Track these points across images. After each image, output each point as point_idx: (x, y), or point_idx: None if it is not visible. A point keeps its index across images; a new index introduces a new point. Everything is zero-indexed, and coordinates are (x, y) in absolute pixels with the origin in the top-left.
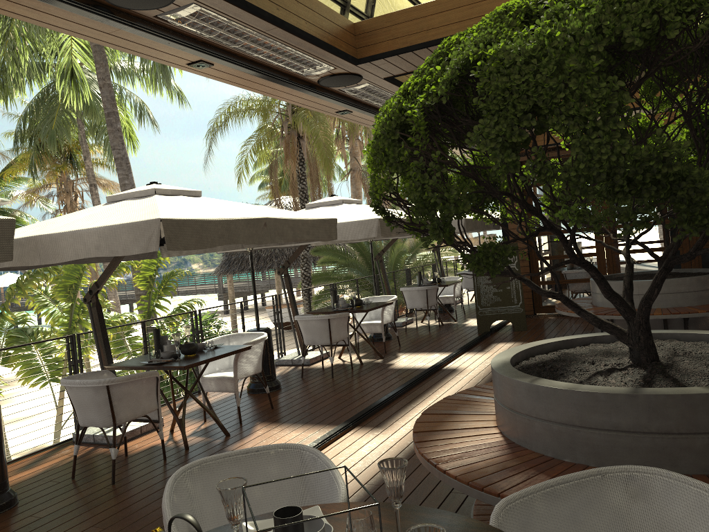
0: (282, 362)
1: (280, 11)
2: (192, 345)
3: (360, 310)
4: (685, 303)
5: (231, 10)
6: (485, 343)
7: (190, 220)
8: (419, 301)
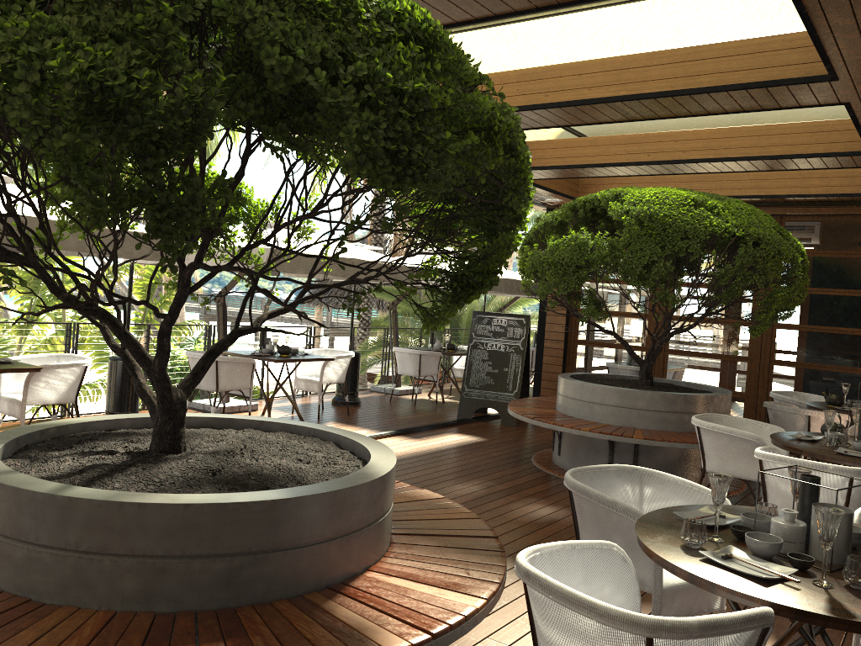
0: (194, 405)
1: None
2: None
3: (271, 359)
4: (640, 423)
5: None
6: (439, 431)
7: None
8: (410, 367)
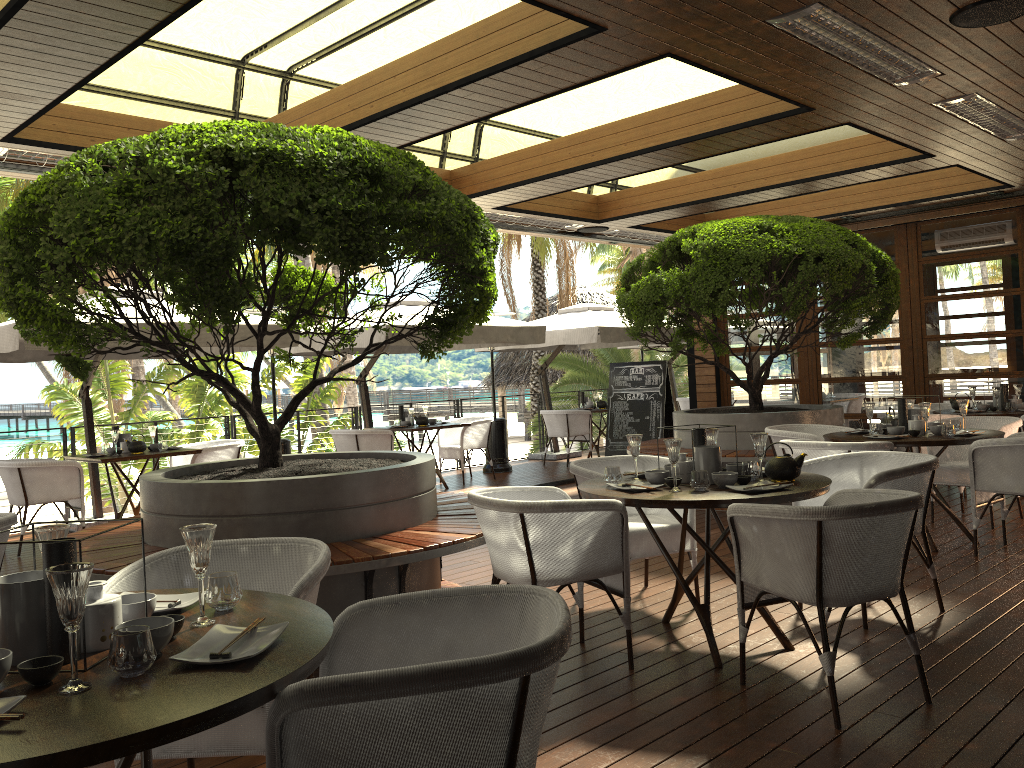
0: None
1: (97, 141)
2: (137, 443)
3: (407, 429)
4: (741, 445)
5: (34, 148)
6: None
7: None
8: (559, 428)
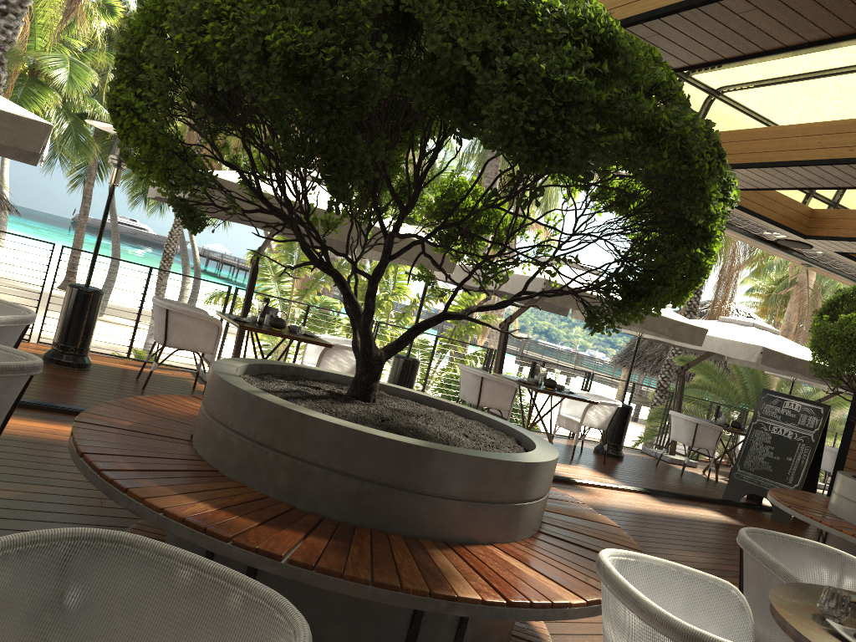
0: None
1: None
2: (278, 320)
3: (533, 387)
4: None
5: None
6: (693, 503)
7: (233, 183)
8: (684, 435)
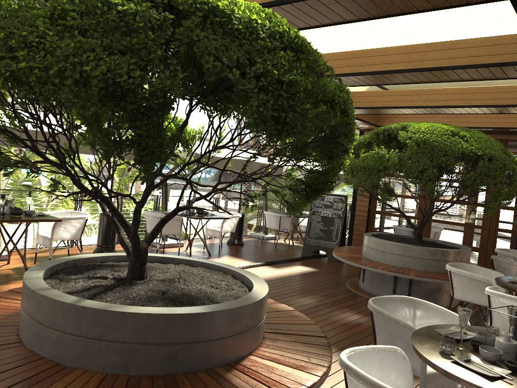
0: None
1: None
2: (17, 209)
3: (192, 217)
4: (413, 266)
5: None
6: (290, 263)
7: None
8: (274, 224)
